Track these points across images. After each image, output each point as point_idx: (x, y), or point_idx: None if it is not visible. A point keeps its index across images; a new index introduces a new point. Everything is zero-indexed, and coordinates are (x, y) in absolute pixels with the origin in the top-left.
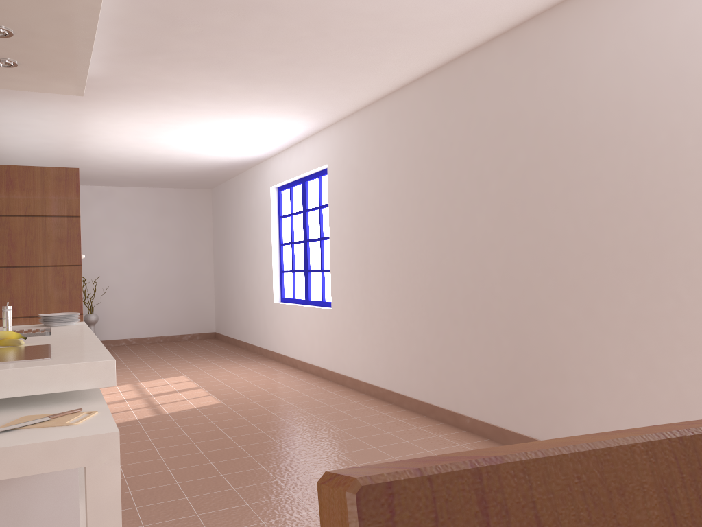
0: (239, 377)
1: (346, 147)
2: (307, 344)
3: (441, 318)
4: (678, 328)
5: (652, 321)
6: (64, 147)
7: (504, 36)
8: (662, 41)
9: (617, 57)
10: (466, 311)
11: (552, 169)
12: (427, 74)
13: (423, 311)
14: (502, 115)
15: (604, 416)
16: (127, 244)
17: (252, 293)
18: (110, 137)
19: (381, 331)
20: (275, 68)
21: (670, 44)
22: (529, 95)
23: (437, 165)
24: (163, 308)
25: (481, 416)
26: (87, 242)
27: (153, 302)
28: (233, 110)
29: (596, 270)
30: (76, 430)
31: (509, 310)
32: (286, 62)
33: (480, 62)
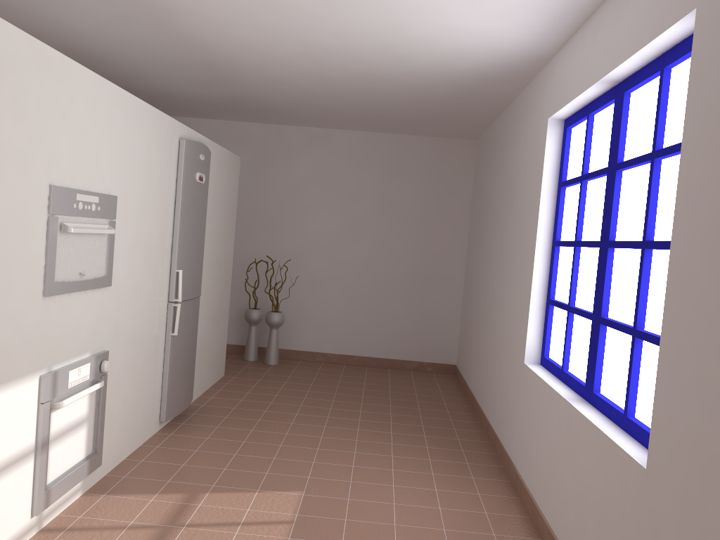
0: None
1: None
2: (570, 508)
3: None
4: None
5: None
6: (163, 30)
7: None
8: None
9: None
10: None
11: None
12: None
13: None
14: None
15: None
16: (341, 216)
17: (498, 327)
18: None
19: None
20: None
21: None
22: None
23: None
24: (382, 316)
25: None
26: (288, 208)
27: (368, 305)
28: None
29: None
30: None
31: None
32: None
33: None
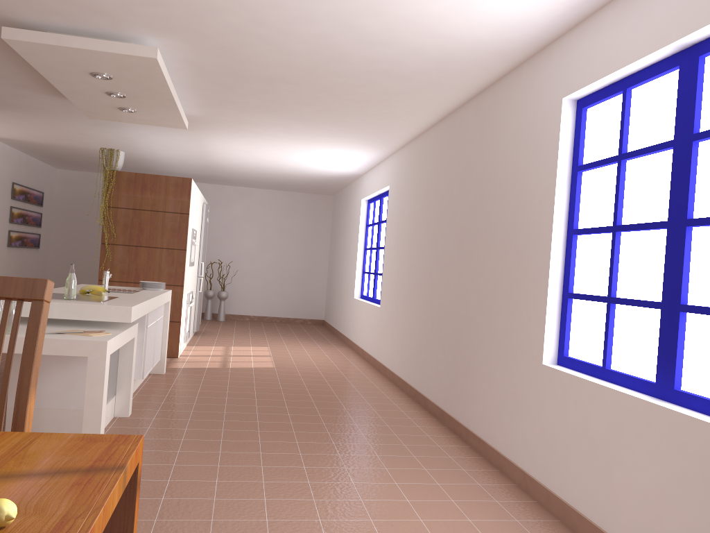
0: (307, 353)
1: (399, 173)
2: (366, 335)
3: (427, 320)
4: (519, 339)
5: (510, 333)
6: (201, 158)
7: (473, 100)
8: (533, 121)
9: (516, 128)
10: (438, 316)
11: (483, 209)
12: (439, 121)
13: (420, 314)
14: (467, 162)
15: (485, 404)
16: (258, 237)
17: (344, 288)
18: (229, 153)
19: (400, 327)
20: (317, 114)
21: (536, 124)
22: (479, 149)
23: (436, 196)
24: (282, 293)
25: (436, 401)
26: (227, 232)
27: (274, 287)
28: (307, 139)
29: (492, 290)
30: (89, 338)
31: (455, 317)
32: (322, 111)
33: (462, 117)
